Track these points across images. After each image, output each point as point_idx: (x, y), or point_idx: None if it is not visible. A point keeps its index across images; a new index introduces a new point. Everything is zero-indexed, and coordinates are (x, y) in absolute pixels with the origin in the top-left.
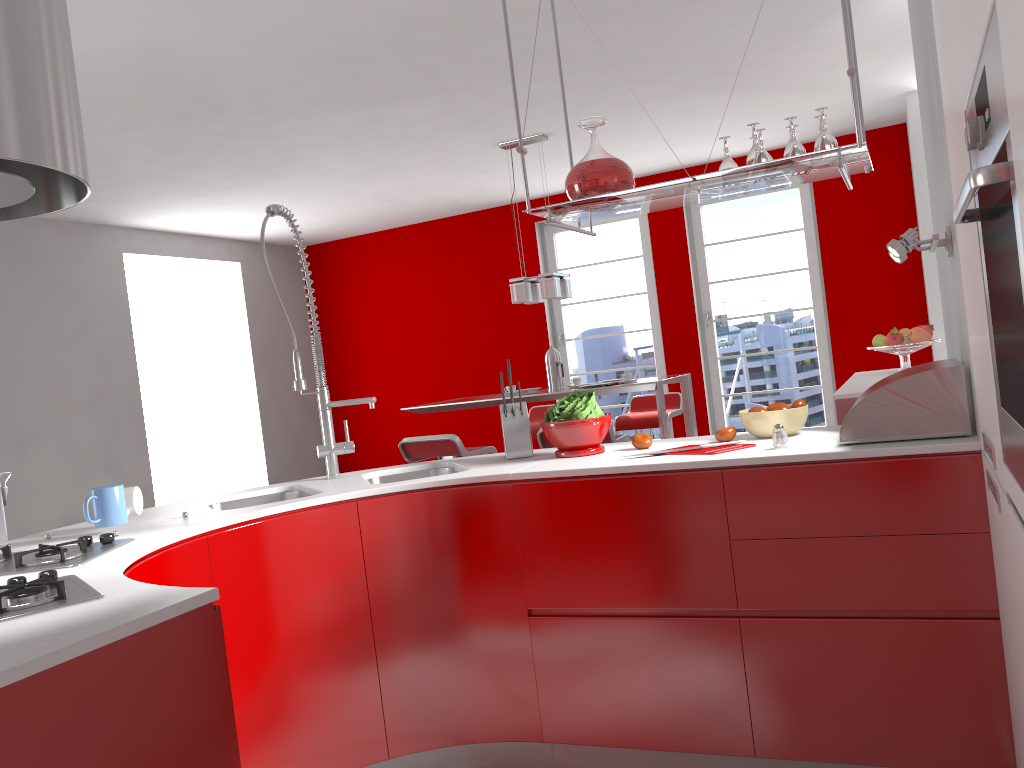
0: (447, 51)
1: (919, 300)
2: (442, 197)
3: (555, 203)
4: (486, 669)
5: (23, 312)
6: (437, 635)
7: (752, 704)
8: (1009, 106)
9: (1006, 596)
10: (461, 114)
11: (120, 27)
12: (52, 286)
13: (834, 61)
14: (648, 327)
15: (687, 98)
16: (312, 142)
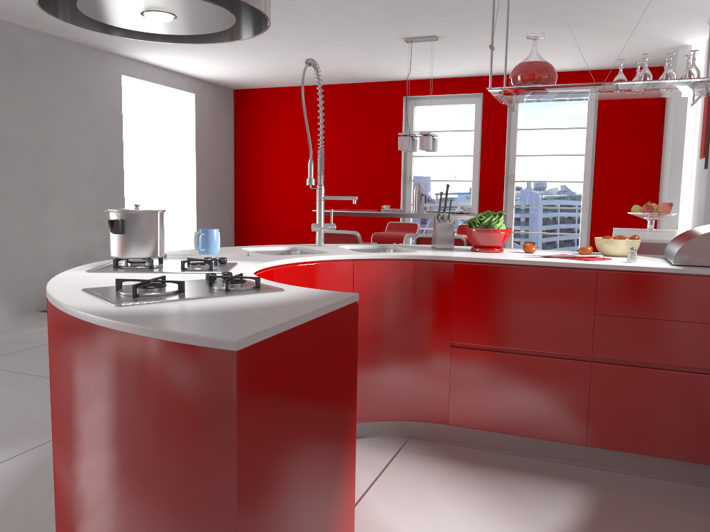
0: None
1: (655, 186)
2: (346, 69)
3: (419, 85)
4: (417, 376)
5: (55, 106)
6: (390, 352)
7: (590, 414)
8: None
9: None
10: (391, 14)
11: None
12: (75, 91)
13: (646, 17)
14: (470, 179)
15: (541, 27)
16: (283, 17)
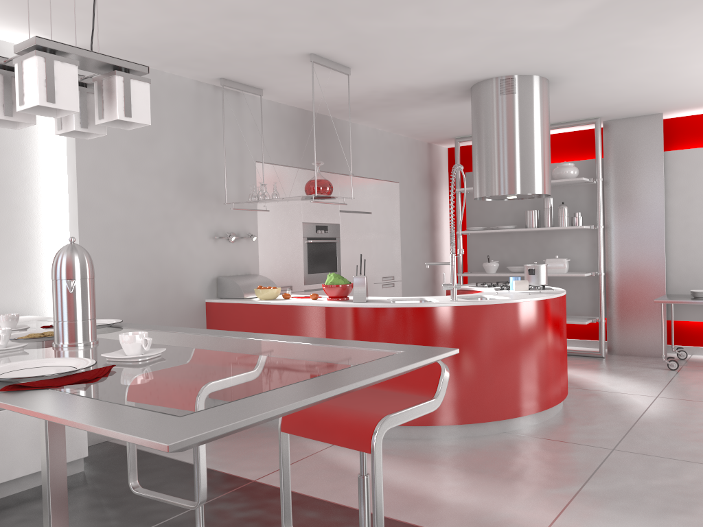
0: None
1: None
2: None
3: None
4: None
5: None
6: None
7: None
8: (341, 236)
9: None
10: None
11: (554, 13)
12: None
13: None
14: None
15: None
16: None
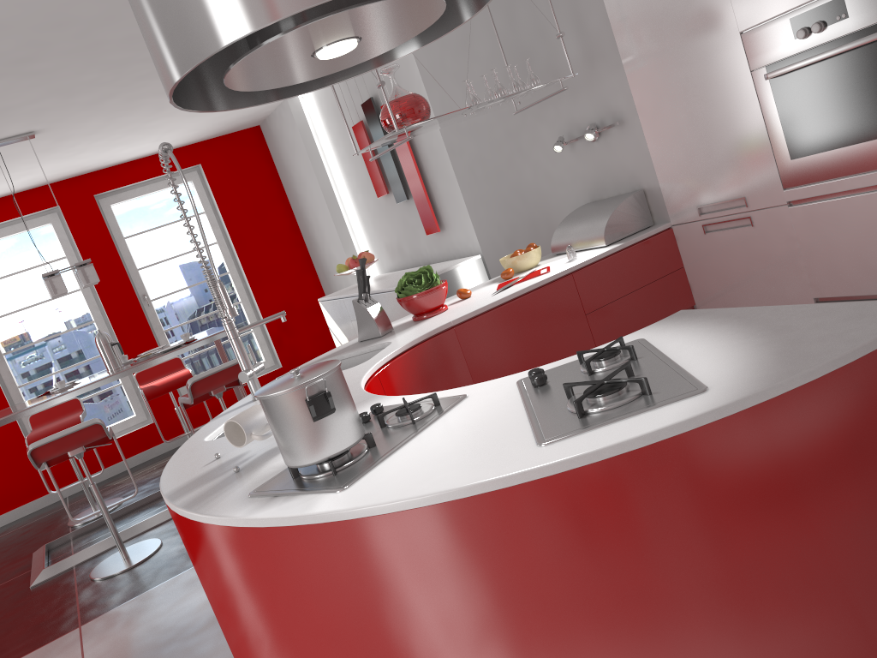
0: (79, 28)
1: (304, 250)
2: None
3: None
4: None
5: None
6: None
7: None
8: None
9: (742, 274)
10: None
11: None
12: None
13: None
14: (90, 320)
15: None
16: None
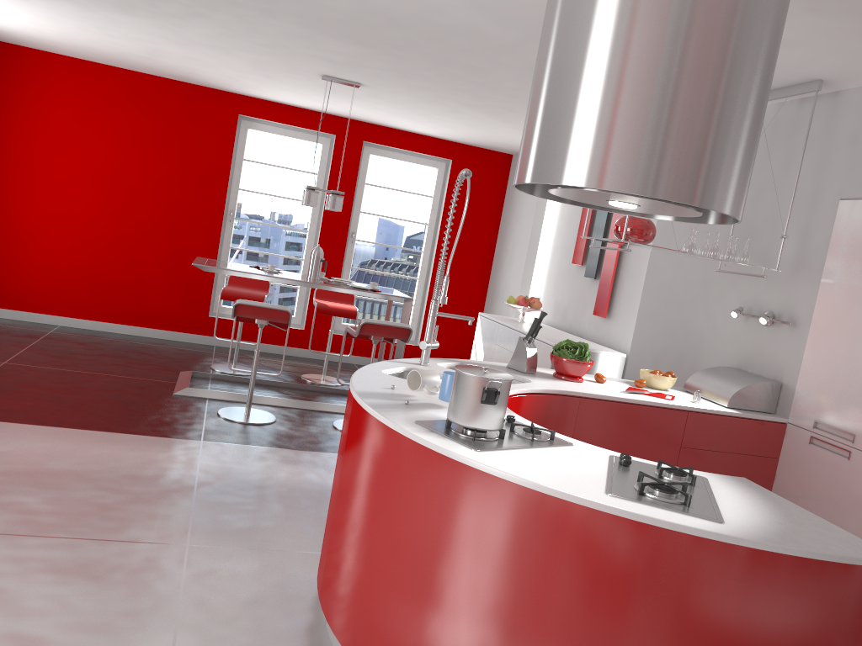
0: (445, 47)
1: (488, 268)
2: (192, 69)
3: (262, 106)
4: None
5: None
6: None
7: None
8: None
9: (820, 490)
10: (355, 60)
11: None
12: None
13: None
14: (306, 229)
15: (470, 109)
16: (225, 21)
